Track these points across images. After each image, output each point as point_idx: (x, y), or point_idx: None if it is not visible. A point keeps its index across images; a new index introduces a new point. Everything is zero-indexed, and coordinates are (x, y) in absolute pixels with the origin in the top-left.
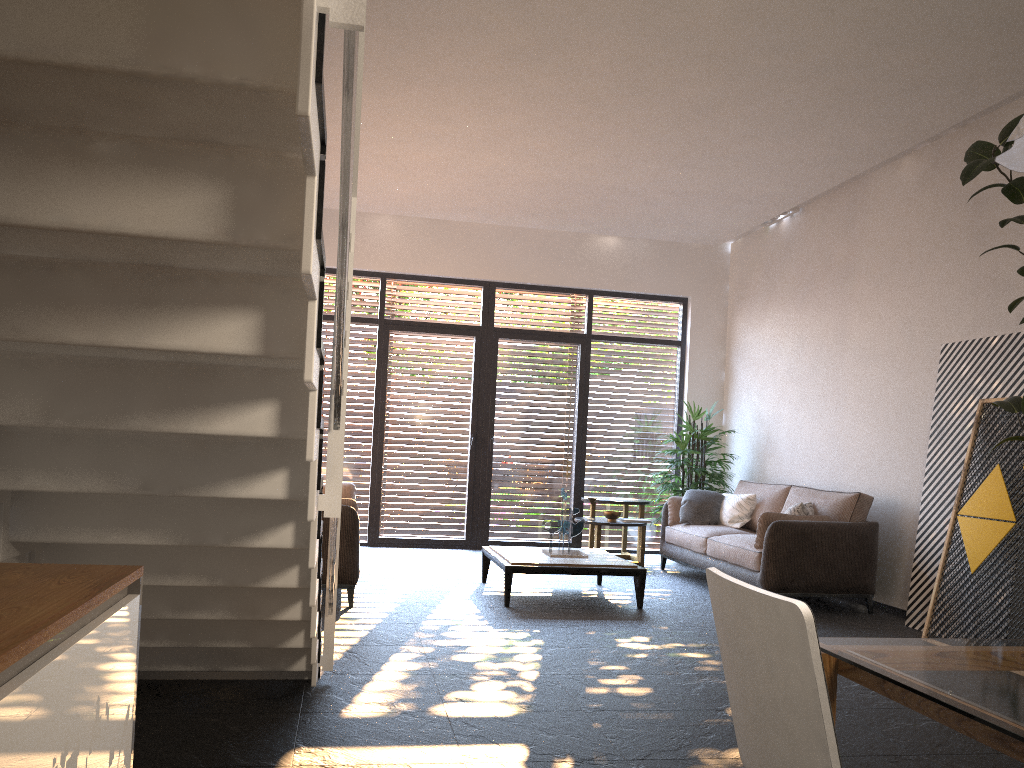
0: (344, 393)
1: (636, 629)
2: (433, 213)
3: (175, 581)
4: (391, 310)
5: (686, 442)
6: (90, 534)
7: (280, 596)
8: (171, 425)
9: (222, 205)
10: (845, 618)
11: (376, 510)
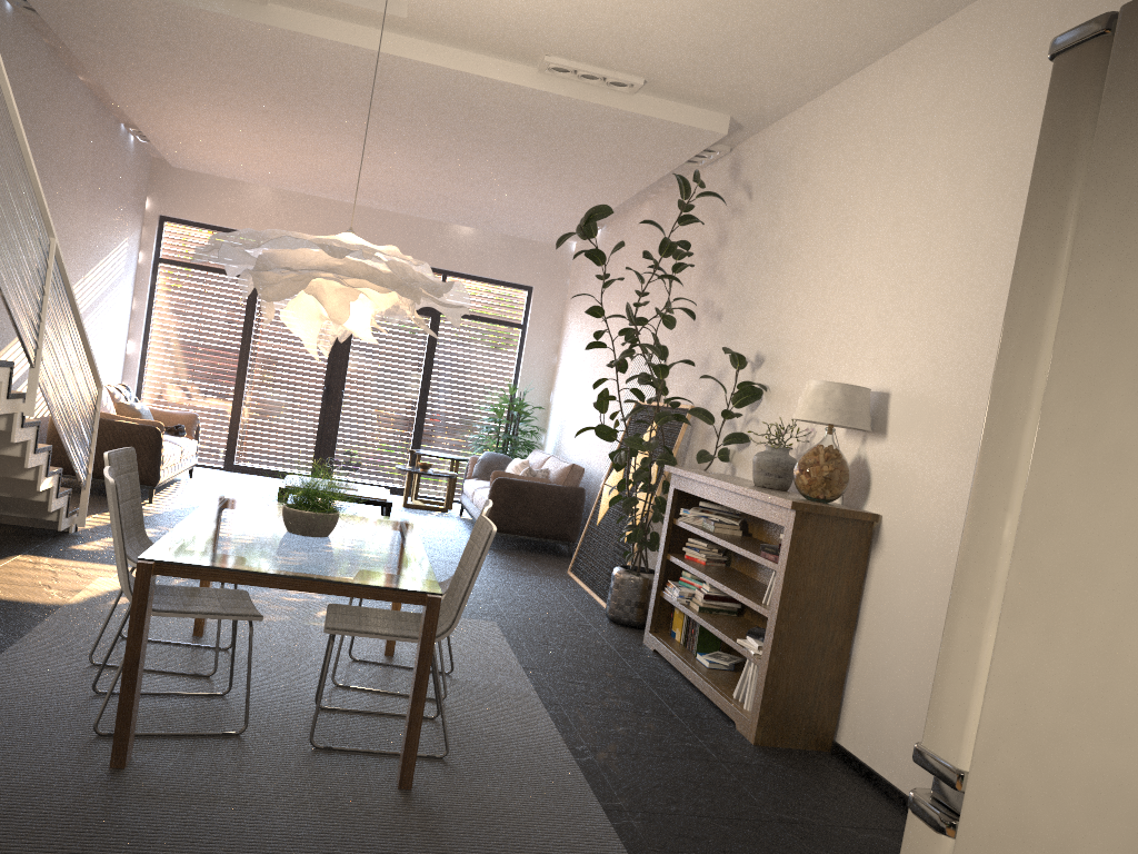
0: (40, 348)
1: None
2: (298, 189)
3: None
4: None
5: (502, 412)
6: None
7: (21, 464)
8: None
9: None
10: (541, 556)
11: (234, 440)
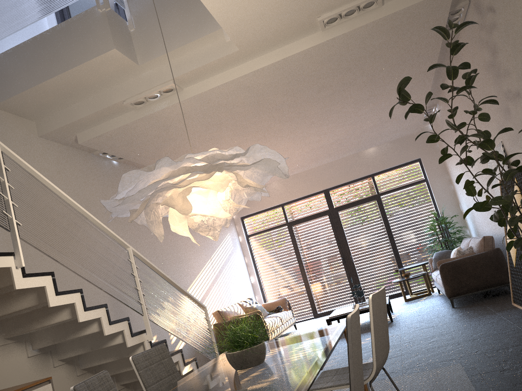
0: (143, 303)
1: None
2: None
3: (131, 368)
4: (290, 217)
5: (435, 228)
6: (97, 362)
7: None
8: (77, 335)
9: (36, 296)
10: (492, 300)
11: (312, 302)
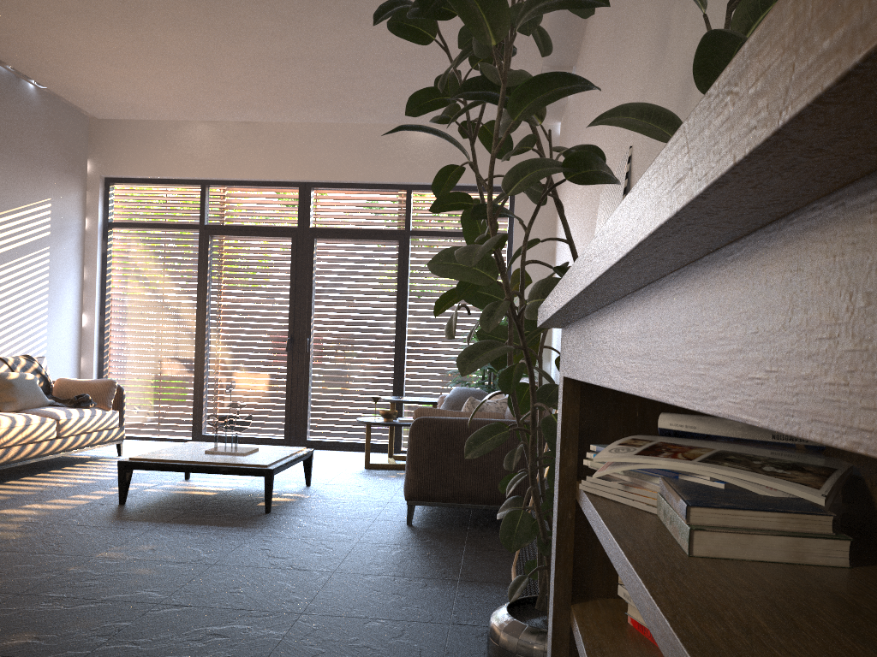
0: None
1: (180, 536)
2: (222, 114)
3: None
4: (213, 216)
5: None
6: None
7: None
8: None
9: None
10: (494, 535)
11: (199, 408)
